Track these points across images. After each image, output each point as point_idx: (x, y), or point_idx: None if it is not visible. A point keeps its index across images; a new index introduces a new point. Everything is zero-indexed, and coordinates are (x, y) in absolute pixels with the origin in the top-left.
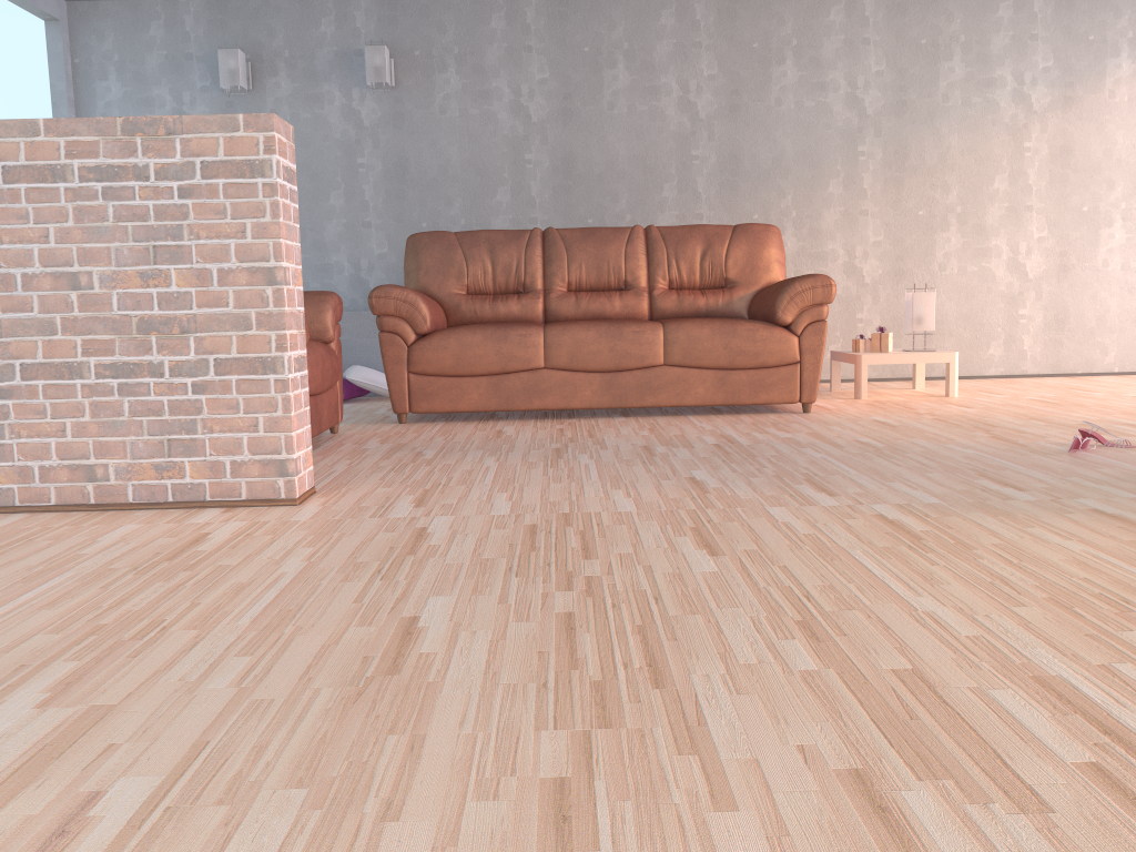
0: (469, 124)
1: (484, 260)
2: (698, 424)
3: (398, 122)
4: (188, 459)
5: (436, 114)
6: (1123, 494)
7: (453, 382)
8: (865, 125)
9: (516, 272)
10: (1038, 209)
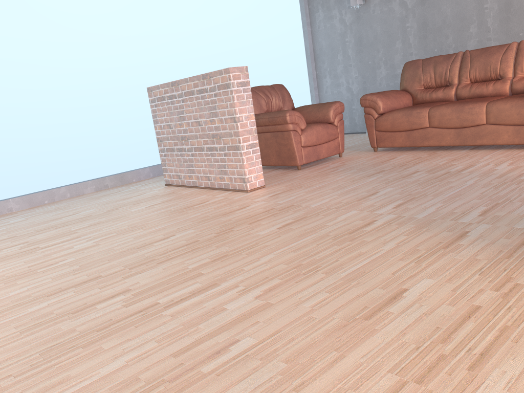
0: None
1: (430, 72)
2: (486, 156)
3: (423, 3)
4: (225, 176)
5: None
6: (520, 225)
7: (391, 134)
8: None
9: (444, 76)
10: None
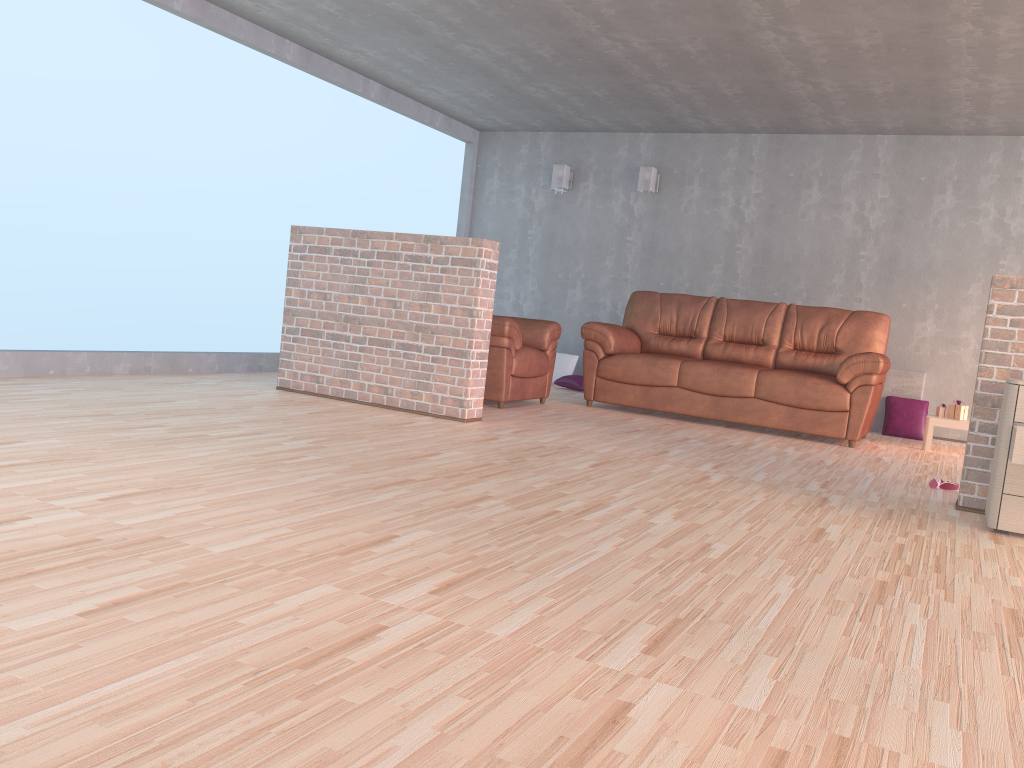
0: (702, 220)
1: (672, 313)
2: (756, 437)
3: (656, 215)
4: (424, 392)
5: (681, 212)
6: (871, 499)
7: (620, 386)
8: (1008, 245)
9: (691, 324)
10: None
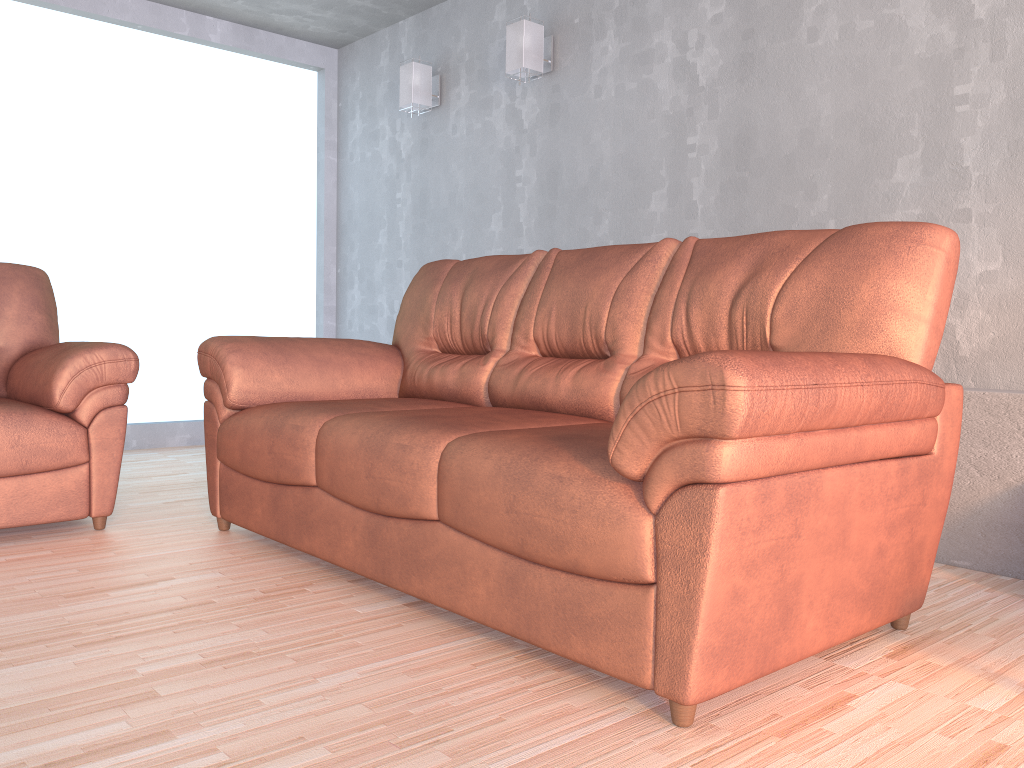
0: (625, 105)
1: (452, 301)
2: (344, 673)
3: (554, 117)
4: None
5: (591, 99)
6: None
7: (246, 484)
8: None
9: (480, 321)
10: None
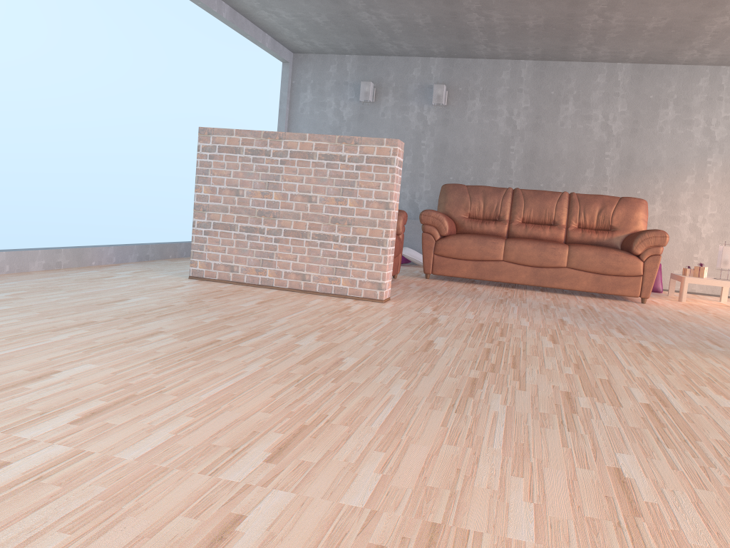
0: (482, 128)
1: (479, 201)
2: (579, 300)
3: (445, 124)
4: (342, 277)
5: (465, 121)
6: None
7: (455, 261)
8: (713, 146)
9: (495, 209)
10: None
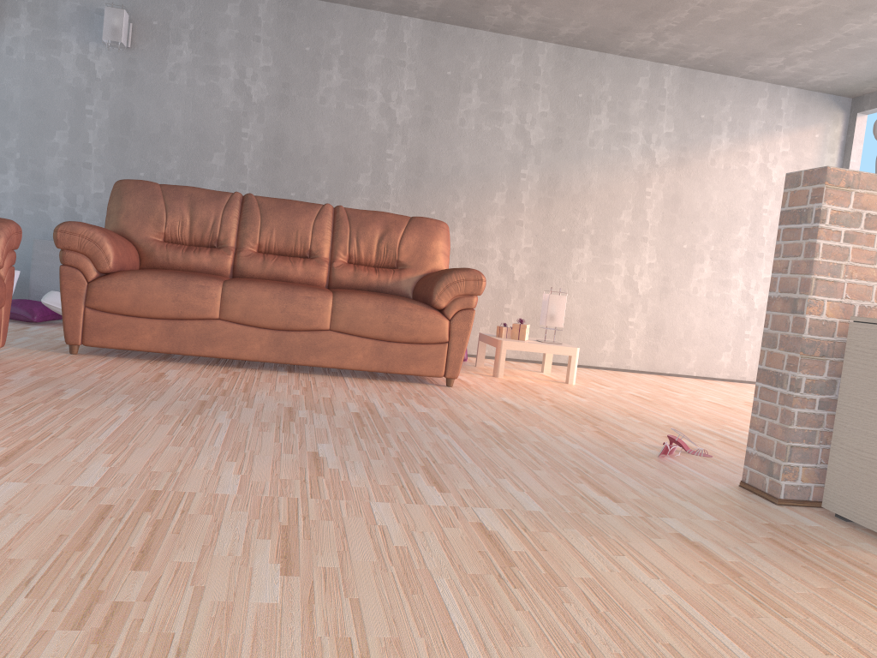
0: (195, 93)
1: (183, 213)
2: (351, 388)
3: (130, 80)
4: None
5: (166, 79)
6: (703, 515)
7: (128, 321)
8: (529, 153)
9: (212, 228)
10: (651, 241)
